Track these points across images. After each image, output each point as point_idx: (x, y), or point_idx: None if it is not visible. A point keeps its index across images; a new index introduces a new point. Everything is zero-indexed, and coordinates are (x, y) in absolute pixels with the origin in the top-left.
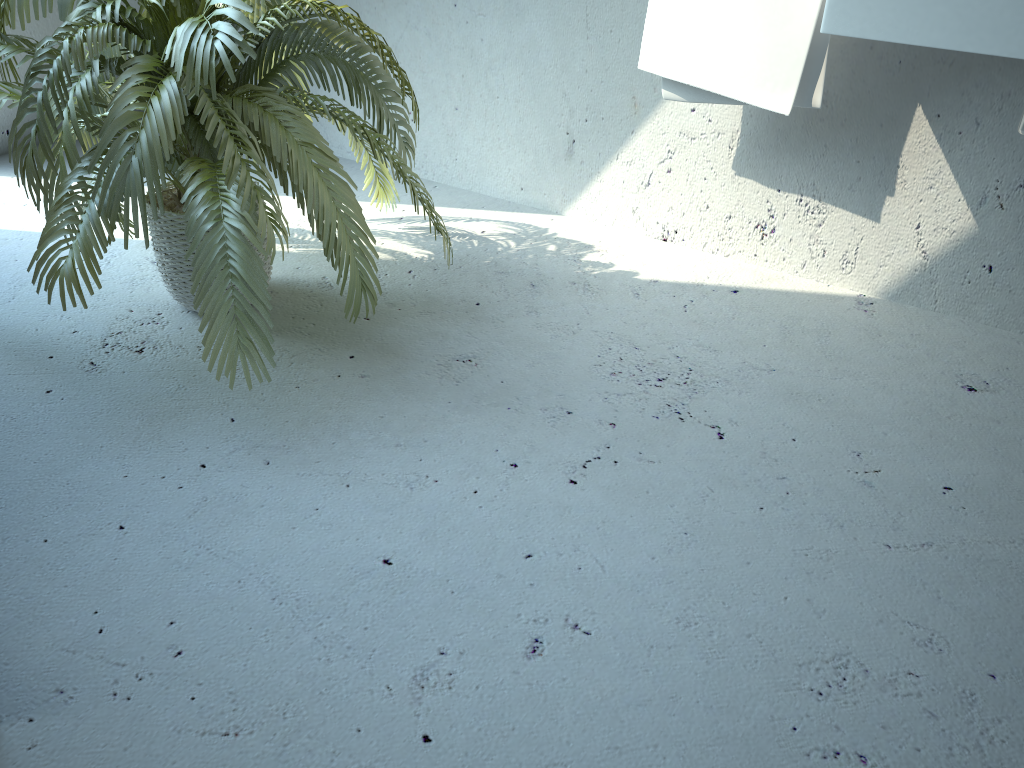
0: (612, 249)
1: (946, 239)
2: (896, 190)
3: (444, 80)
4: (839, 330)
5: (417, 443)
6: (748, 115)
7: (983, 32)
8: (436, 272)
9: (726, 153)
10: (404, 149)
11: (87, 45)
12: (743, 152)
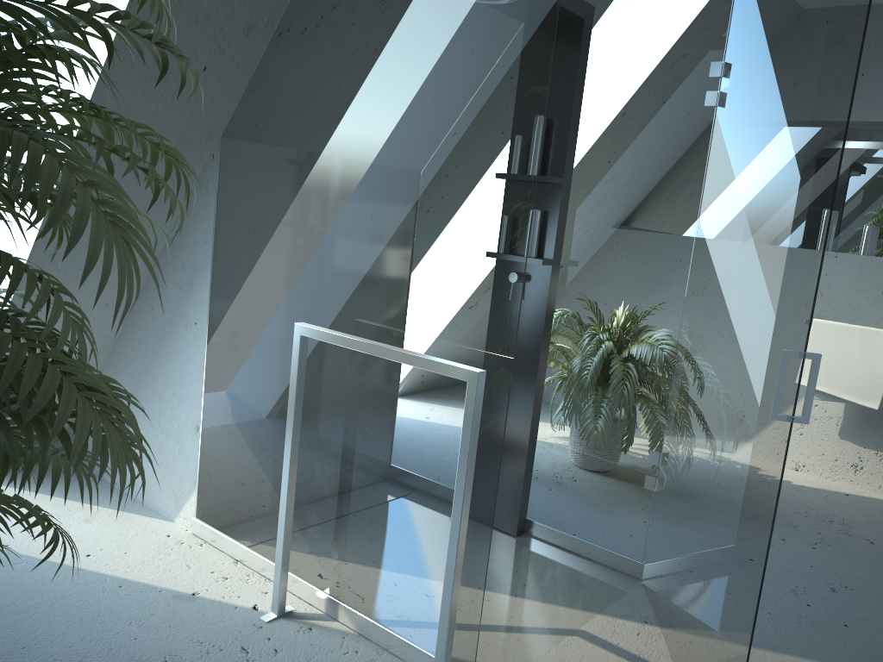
0: None
1: None
2: None
3: None
4: None
5: None
6: (847, 410)
7: None
8: None
9: (834, 427)
10: None
11: None
12: (844, 427)
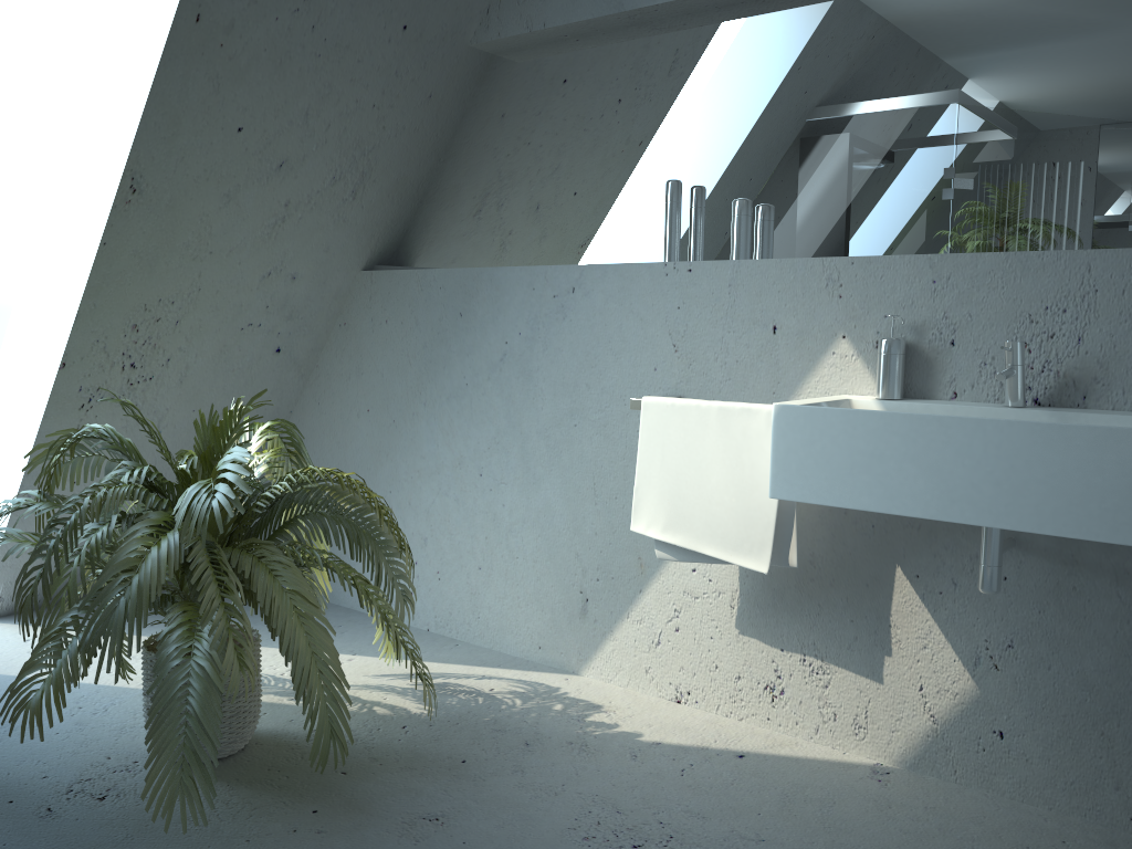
0: (621, 709)
1: (951, 701)
2: (893, 649)
3: (469, 541)
4: (846, 800)
5: None
6: (744, 575)
7: (904, 497)
8: (431, 728)
9: (728, 611)
10: (402, 601)
11: (127, 504)
12: (744, 611)
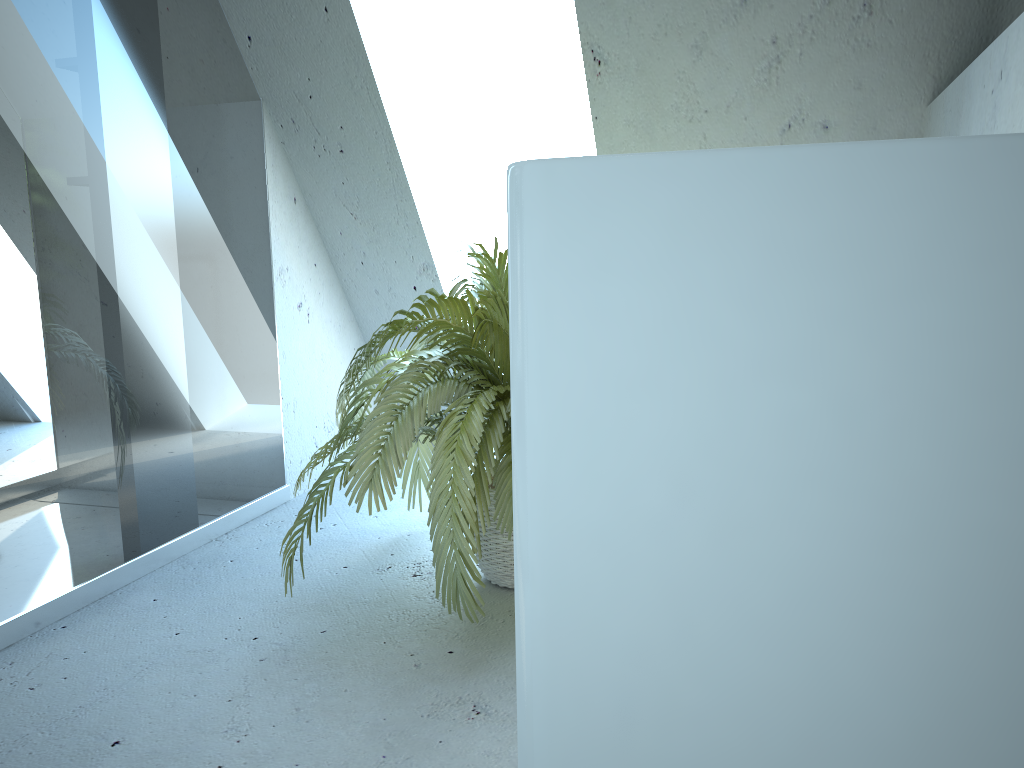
0: None
1: None
2: None
3: None
4: None
5: (303, 717)
6: None
7: None
8: None
9: None
10: None
11: None
12: None
